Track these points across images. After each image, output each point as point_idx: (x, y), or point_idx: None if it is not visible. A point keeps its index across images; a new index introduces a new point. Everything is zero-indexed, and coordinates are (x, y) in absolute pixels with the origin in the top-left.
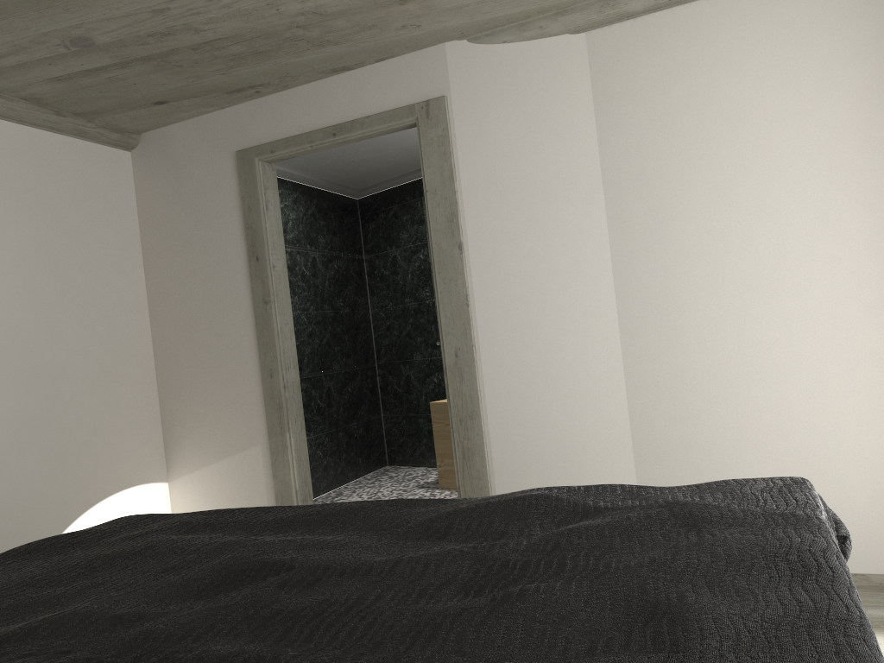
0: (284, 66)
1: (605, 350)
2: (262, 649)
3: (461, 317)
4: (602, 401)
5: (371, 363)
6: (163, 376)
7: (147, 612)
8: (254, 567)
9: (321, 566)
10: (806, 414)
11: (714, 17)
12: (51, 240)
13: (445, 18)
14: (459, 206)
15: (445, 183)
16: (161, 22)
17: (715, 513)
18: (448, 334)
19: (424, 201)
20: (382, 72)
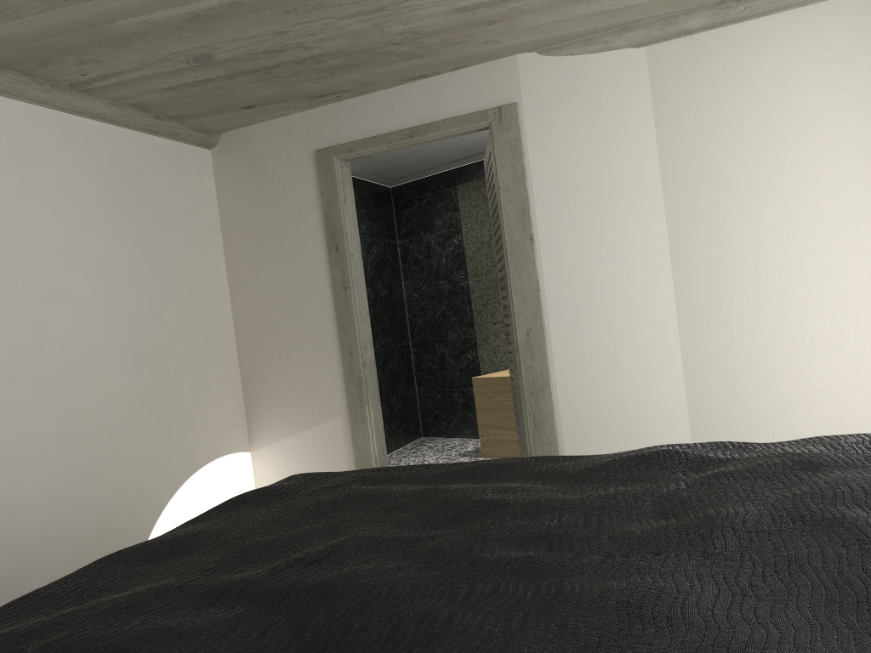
0: (369, 76)
1: (664, 329)
2: (543, 554)
3: (532, 301)
4: (660, 375)
5: (406, 342)
6: (245, 356)
7: (416, 536)
8: (474, 505)
9: (533, 503)
10: (846, 384)
11: (764, 35)
12: (153, 233)
13: (523, 35)
14: (530, 202)
15: (516, 181)
16: (278, 42)
17: (828, 459)
18: (520, 316)
19: (458, 190)
20: (457, 80)
